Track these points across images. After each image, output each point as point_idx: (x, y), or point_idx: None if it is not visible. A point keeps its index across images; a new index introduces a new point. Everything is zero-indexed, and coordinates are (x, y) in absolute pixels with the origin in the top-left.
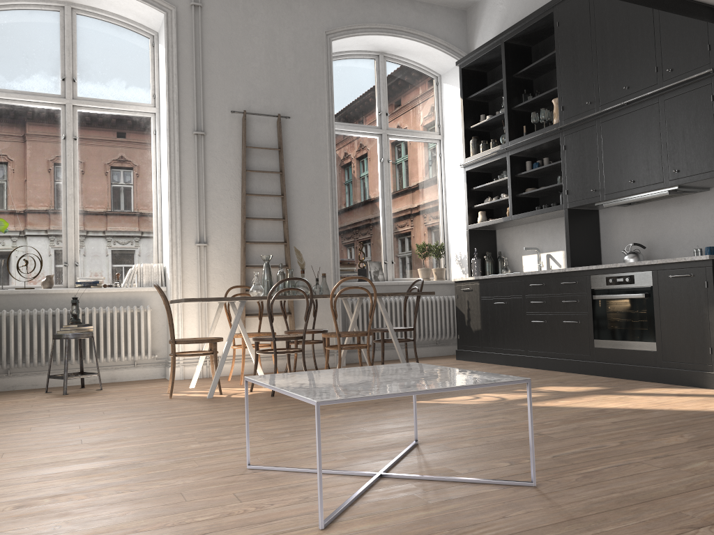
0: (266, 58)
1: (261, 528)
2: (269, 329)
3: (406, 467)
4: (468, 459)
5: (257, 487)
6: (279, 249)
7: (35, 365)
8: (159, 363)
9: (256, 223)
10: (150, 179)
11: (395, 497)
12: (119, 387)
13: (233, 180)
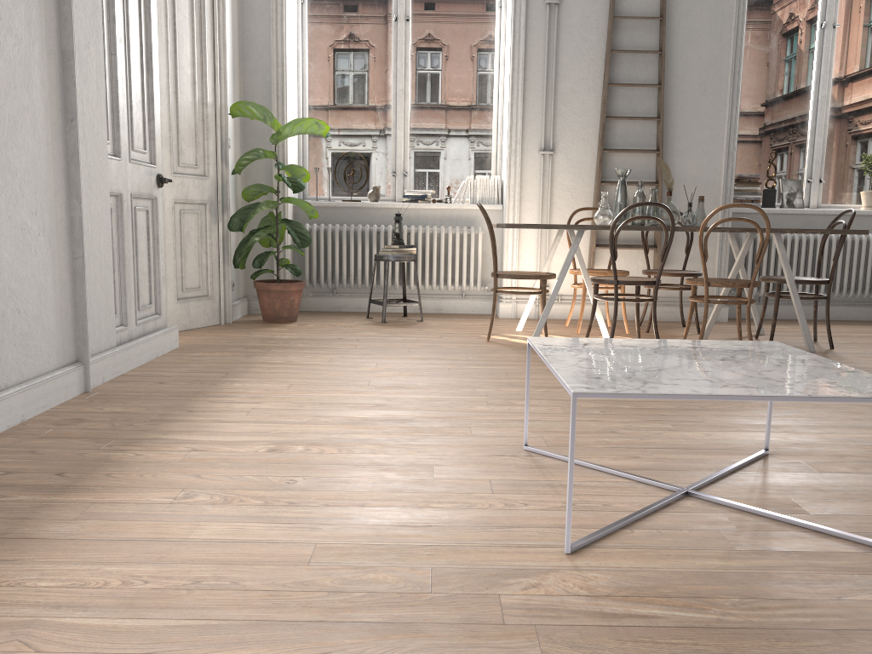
0: None
1: (496, 534)
2: (626, 266)
3: (730, 486)
4: (833, 493)
5: (521, 478)
6: (649, 159)
7: (358, 287)
8: (489, 297)
9: (620, 124)
10: (492, 67)
11: (691, 529)
12: (441, 320)
13: (594, 65)
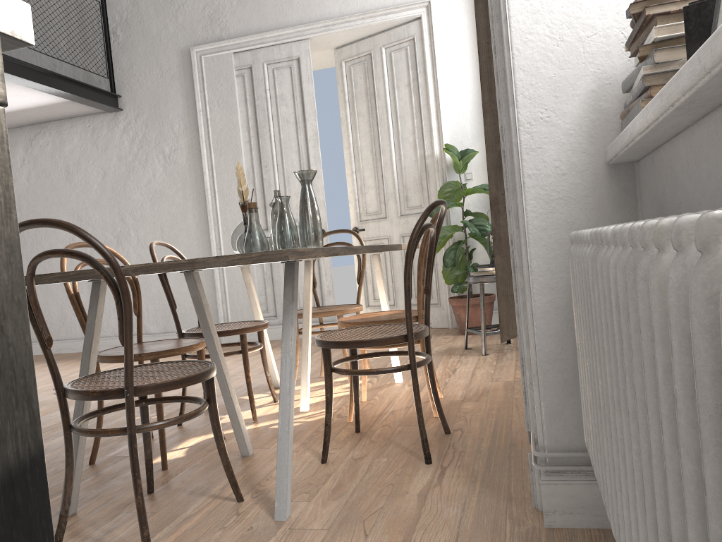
0: None
1: None
2: None
3: None
4: None
5: None
6: None
7: None
8: None
9: None
10: None
11: None
12: (492, 359)
13: None
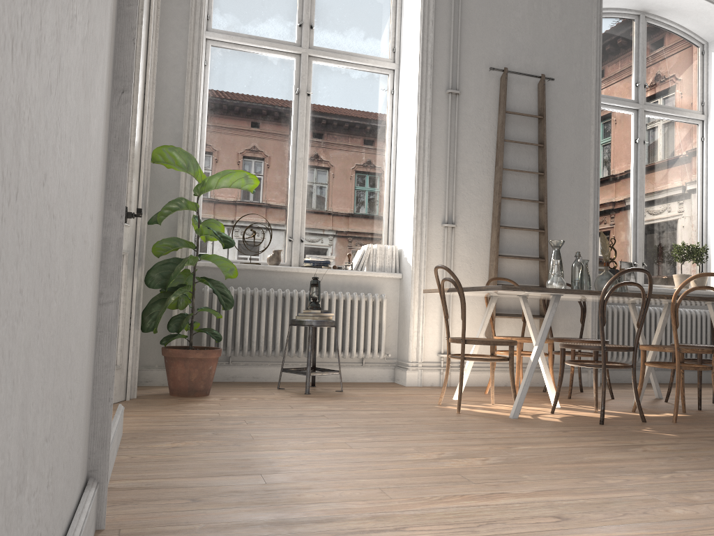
0: (529, 8)
1: None
2: (516, 334)
3: None
4: None
5: None
6: (533, 237)
7: (260, 354)
8: (388, 364)
9: (509, 204)
10: (384, 146)
11: None
12: (359, 390)
13: (487, 150)
